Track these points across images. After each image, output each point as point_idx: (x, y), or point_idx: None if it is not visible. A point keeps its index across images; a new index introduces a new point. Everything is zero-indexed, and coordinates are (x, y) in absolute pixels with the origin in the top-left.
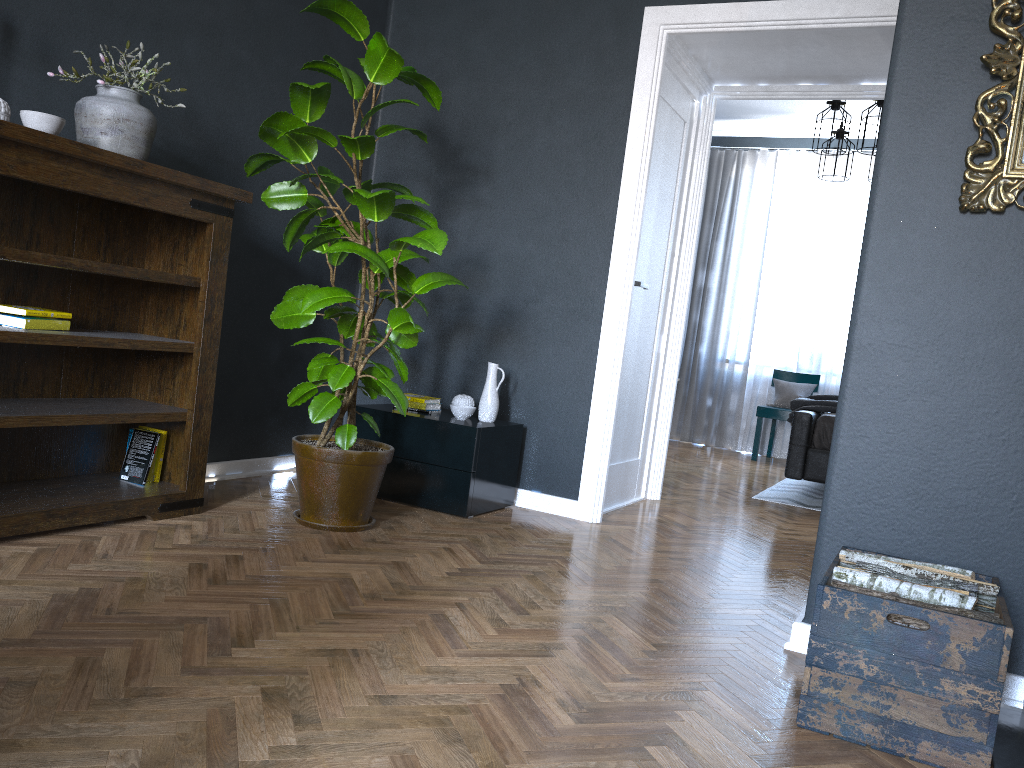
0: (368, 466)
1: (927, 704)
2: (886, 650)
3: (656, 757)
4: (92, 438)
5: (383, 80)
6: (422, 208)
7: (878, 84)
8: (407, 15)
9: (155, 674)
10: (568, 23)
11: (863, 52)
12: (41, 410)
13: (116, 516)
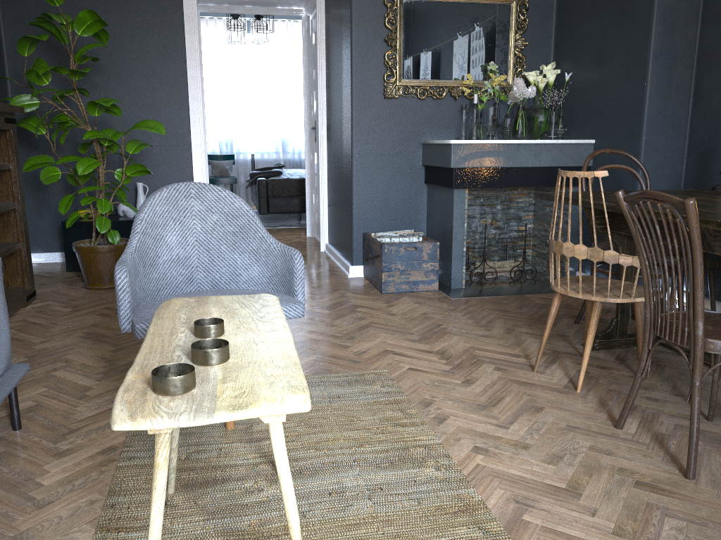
0: None
1: (419, 273)
2: (406, 260)
3: (362, 310)
4: None
5: (86, 33)
6: (113, 104)
7: (285, 8)
8: None
9: None
10: None
11: None
12: None
13: (17, 308)
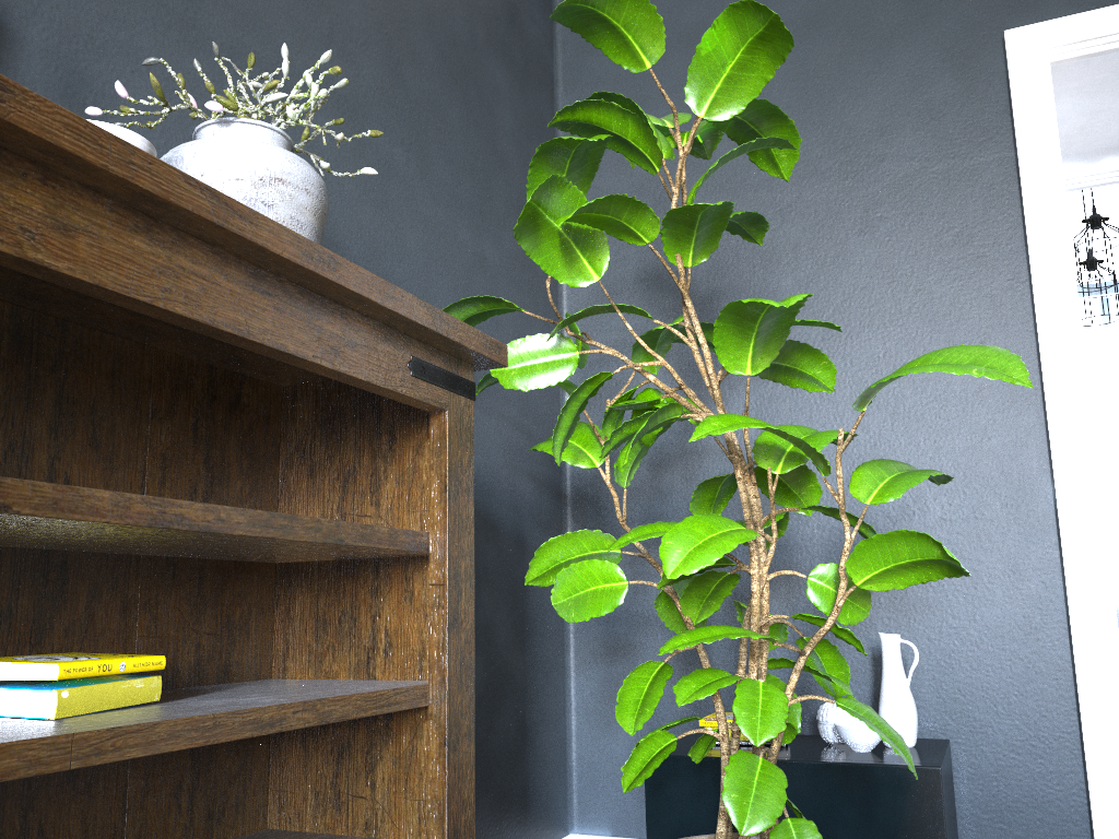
0: None
1: None
2: None
3: None
4: None
5: (724, 111)
6: (807, 346)
7: None
8: None
9: None
10: (866, 82)
11: None
12: None
13: None
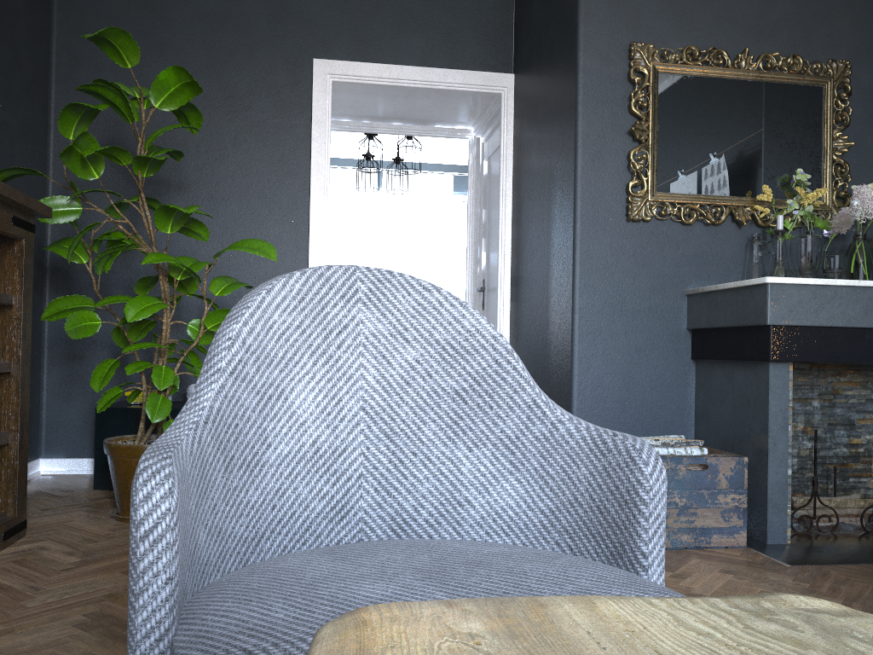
0: None
1: (713, 512)
2: (688, 487)
3: None
4: None
5: (168, 107)
6: (197, 220)
7: (446, 127)
8: (73, 37)
9: None
10: (244, 63)
11: (453, 106)
12: None
13: None
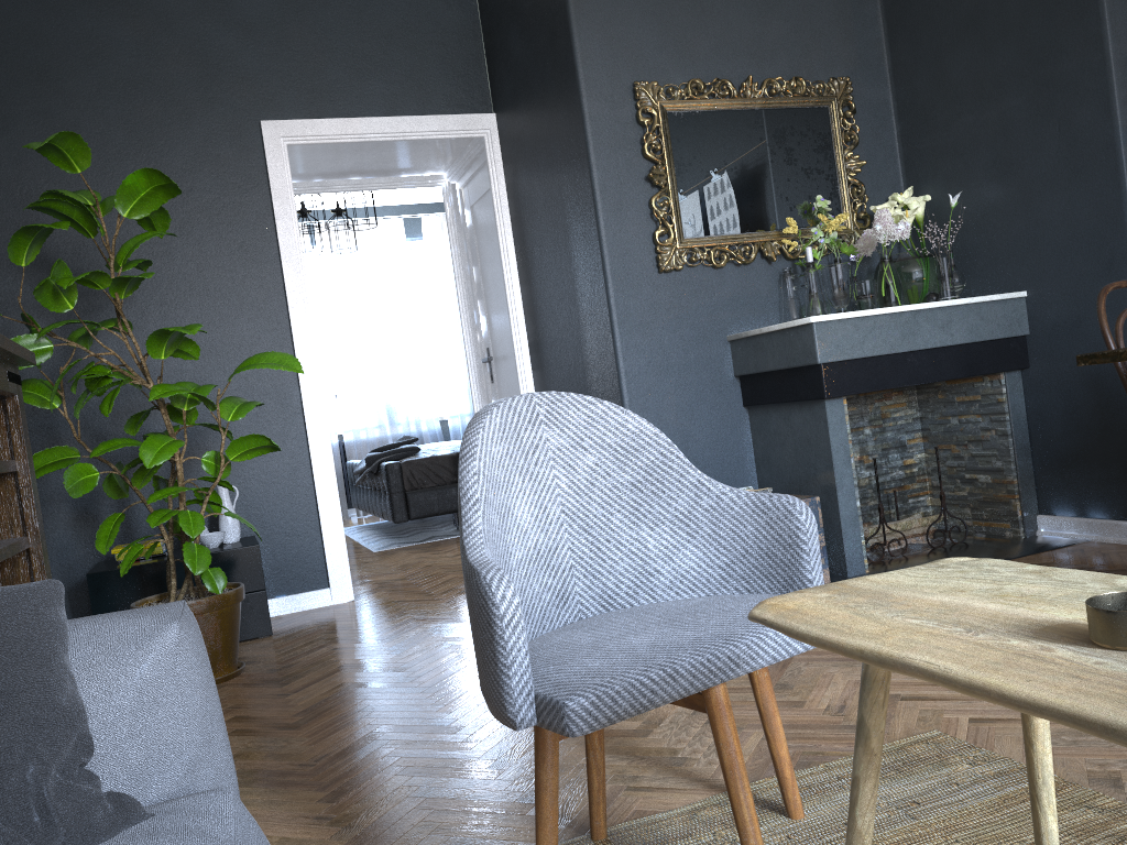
0: (238, 603)
1: None
2: None
3: None
4: None
5: (138, 214)
6: (185, 337)
7: (414, 175)
8: None
9: (466, 749)
10: (177, 135)
11: (424, 153)
12: None
13: None
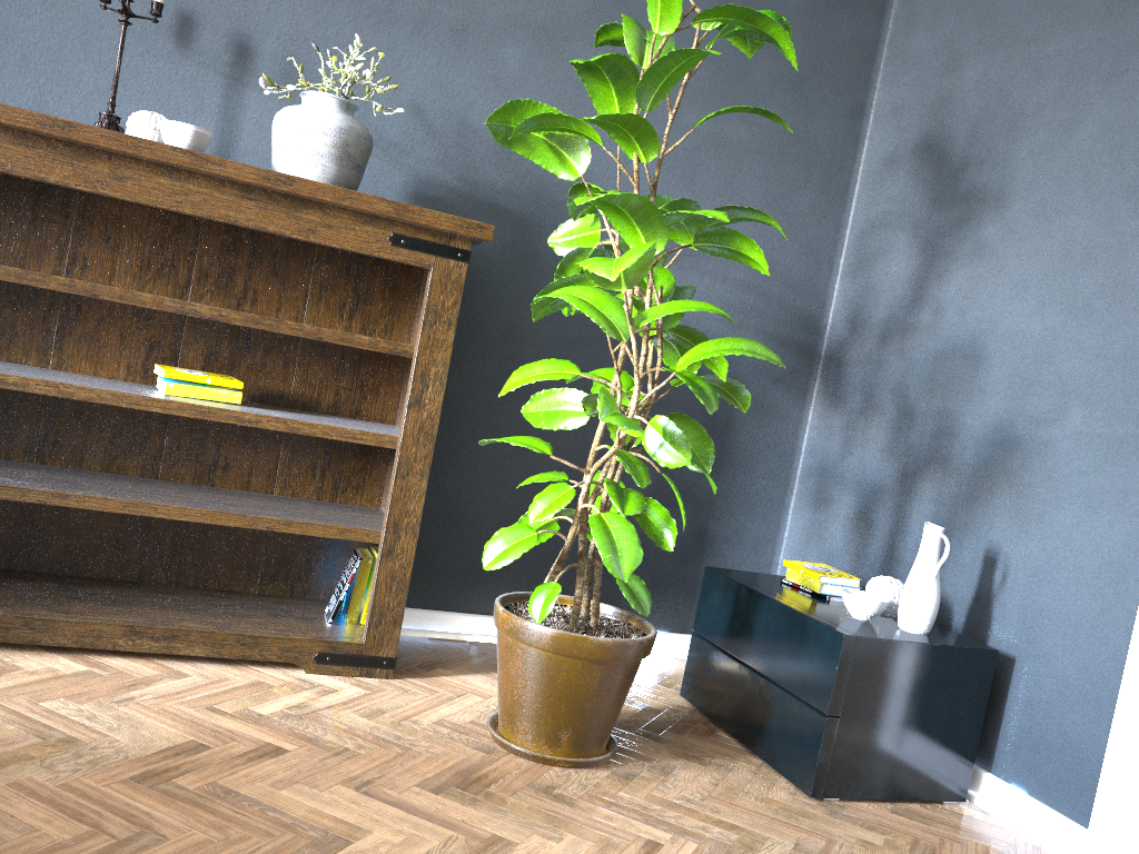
0: (573, 658)
1: None
2: None
3: None
4: (317, 553)
5: (670, 25)
6: (739, 233)
7: None
8: None
9: None
10: None
11: None
12: (173, 498)
13: (241, 654)
